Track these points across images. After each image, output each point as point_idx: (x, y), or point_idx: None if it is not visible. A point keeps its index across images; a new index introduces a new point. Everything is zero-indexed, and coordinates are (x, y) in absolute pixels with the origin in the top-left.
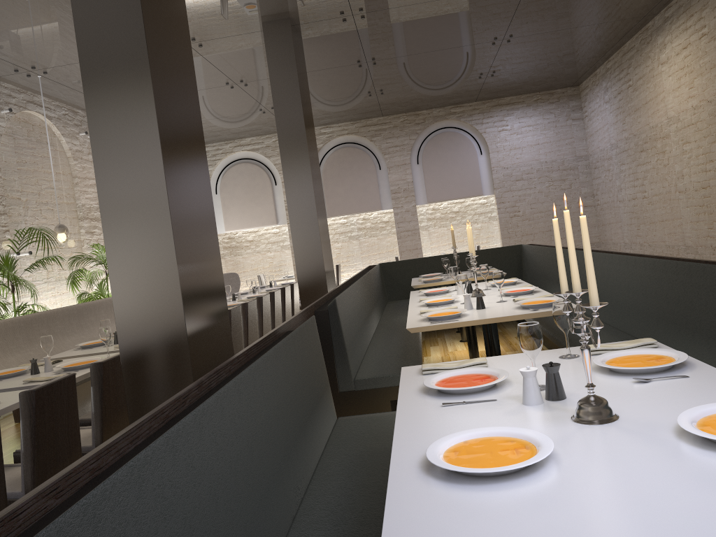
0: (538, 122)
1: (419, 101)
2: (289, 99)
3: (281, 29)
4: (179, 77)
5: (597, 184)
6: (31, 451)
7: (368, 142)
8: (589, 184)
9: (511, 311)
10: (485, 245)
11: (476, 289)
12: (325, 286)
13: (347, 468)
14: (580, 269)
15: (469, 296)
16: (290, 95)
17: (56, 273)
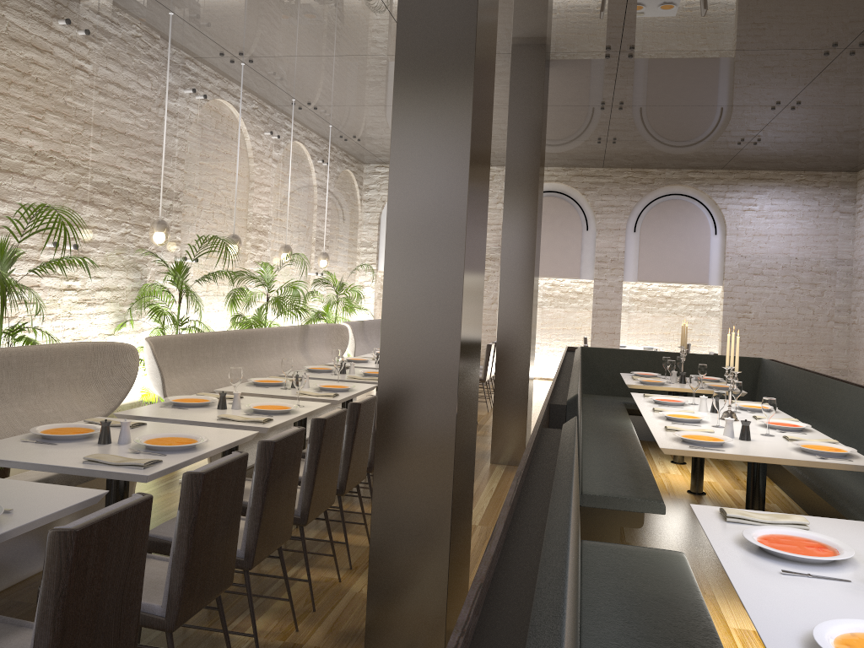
0: (796, 207)
1: (653, 158)
2: (527, 139)
3: (533, 56)
4: (484, 120)
5: (858, 297)
6: (259, 508)
7: (579, 195)
8: (847, 296)
9: (790, 453)
10: (696, 344)
11: (728, 411)
12: (527, 365)
13: (620, 610)
14: (857, 411)
15: (732, 421)
16: (529, 134)
17: (217, 287)
